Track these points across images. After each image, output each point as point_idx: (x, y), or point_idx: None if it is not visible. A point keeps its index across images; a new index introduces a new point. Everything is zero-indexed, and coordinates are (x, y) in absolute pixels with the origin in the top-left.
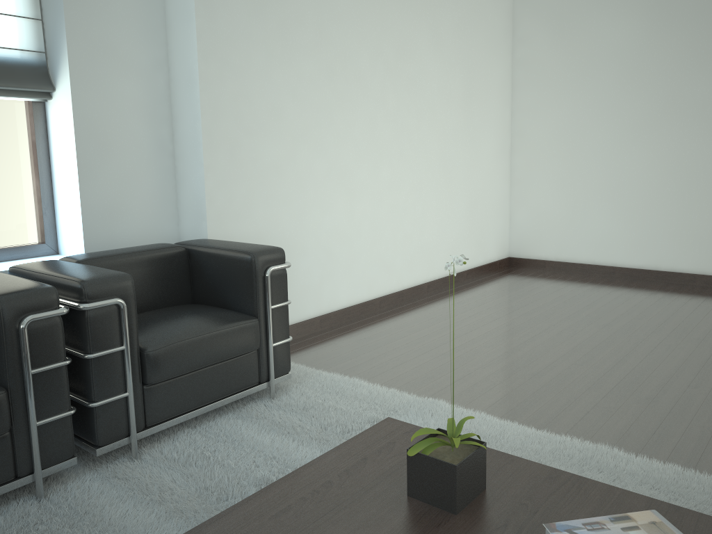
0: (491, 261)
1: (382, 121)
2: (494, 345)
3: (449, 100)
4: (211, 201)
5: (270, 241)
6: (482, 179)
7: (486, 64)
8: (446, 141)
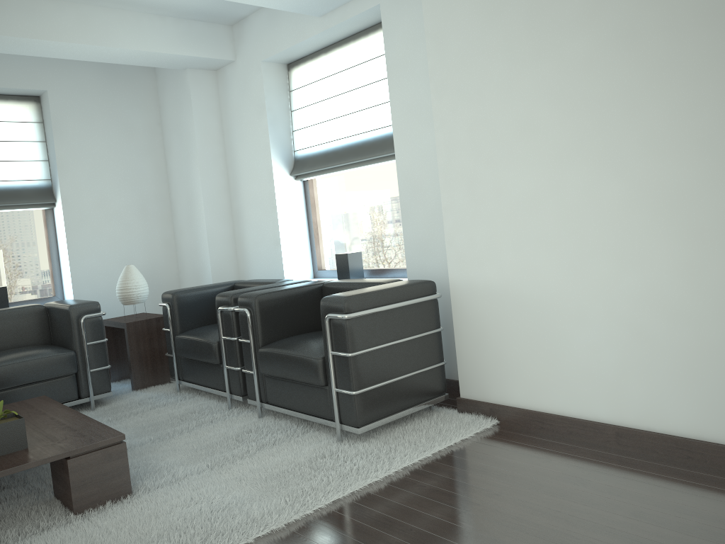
0: None
1: None
2: None
3: None
4: (450, 243)
5: (524, 295)
6: None
7: None
8: None
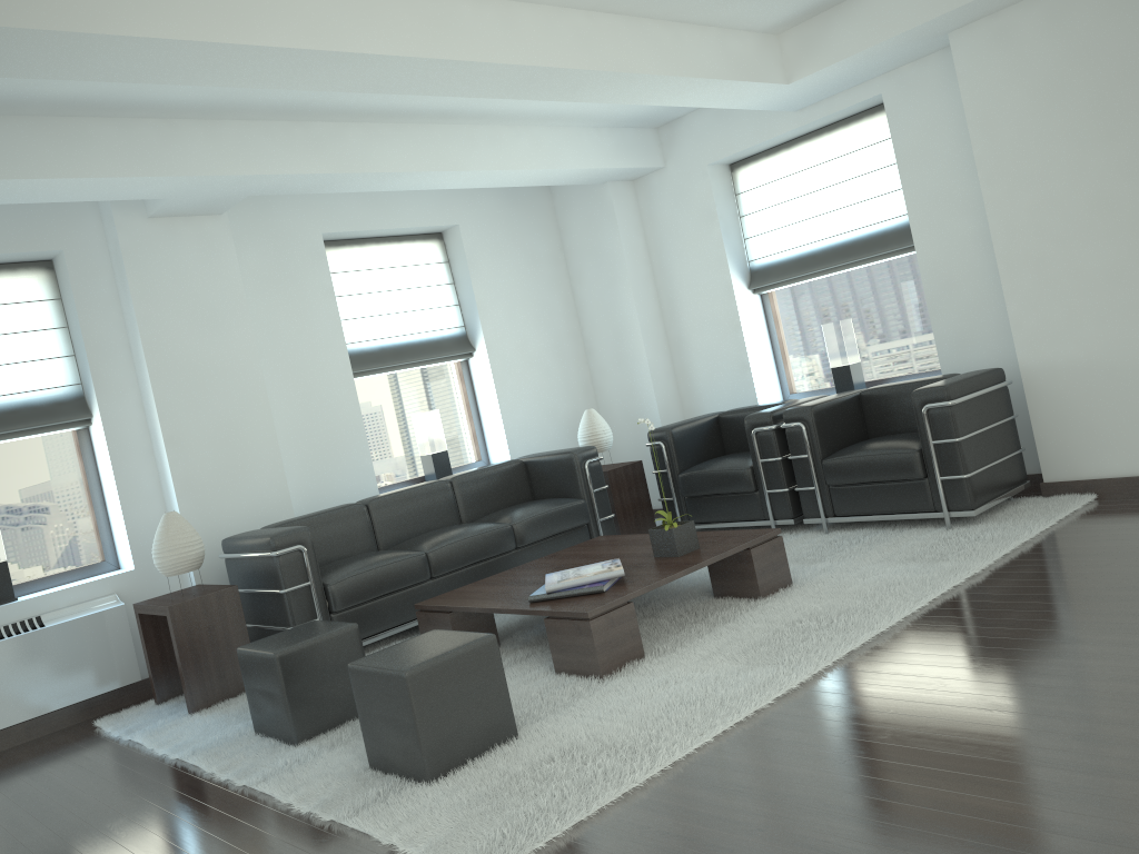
0: None
1: None
2: None
3: None
4: (1017, 327)
5: (1114, 365)
6: None
7: None
8: None
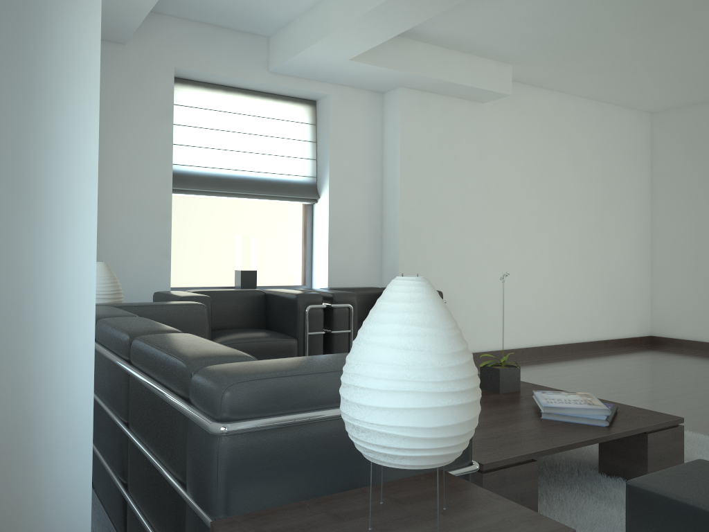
0: (631, 336)
1: (526, 218)
2: (597, 379)
3: (587, 204)
4: (401, 265)
5: None
6: (620, 266)
7: (623, 176)
8: (584, 235)
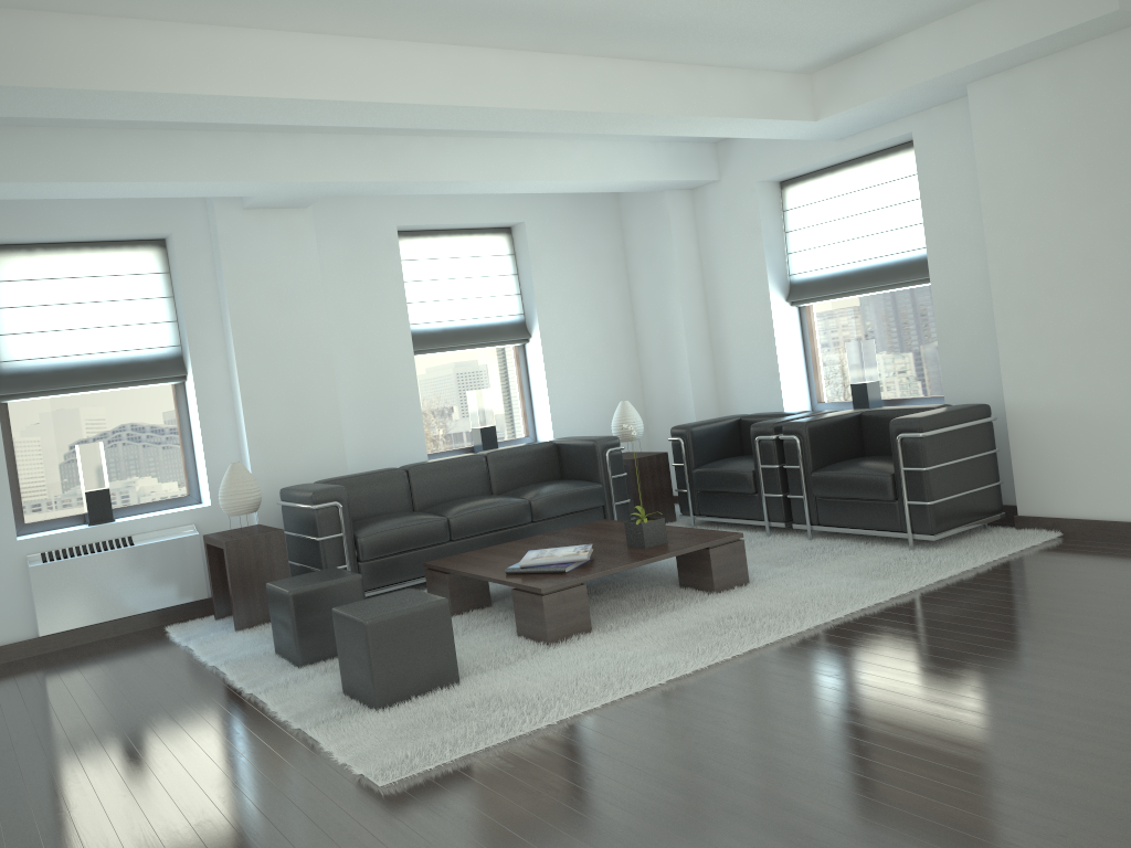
0: None
1: None
2: None
3: None
4: (1005, 367)
5: (1088, 413)
6: None
7: None
8: None
